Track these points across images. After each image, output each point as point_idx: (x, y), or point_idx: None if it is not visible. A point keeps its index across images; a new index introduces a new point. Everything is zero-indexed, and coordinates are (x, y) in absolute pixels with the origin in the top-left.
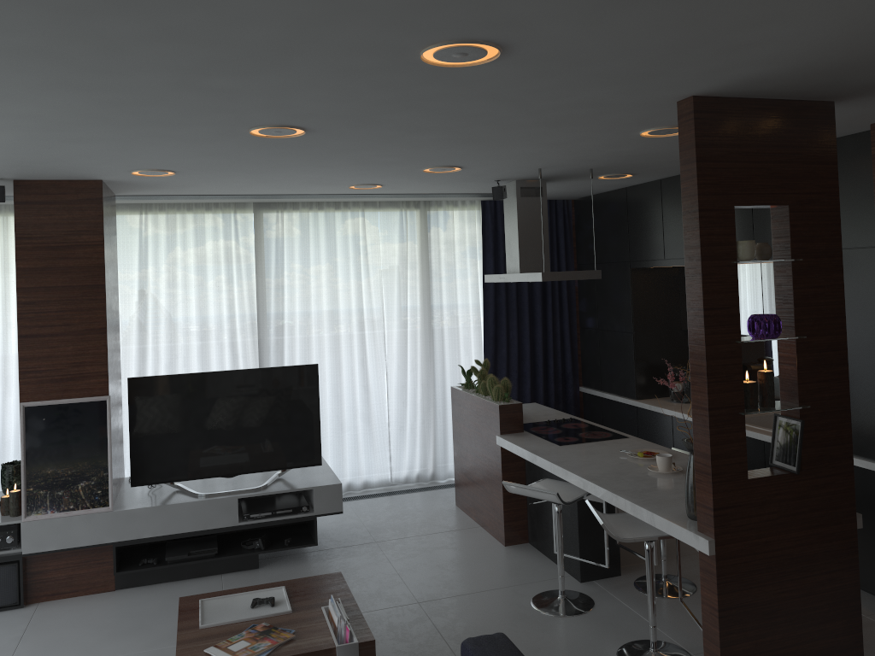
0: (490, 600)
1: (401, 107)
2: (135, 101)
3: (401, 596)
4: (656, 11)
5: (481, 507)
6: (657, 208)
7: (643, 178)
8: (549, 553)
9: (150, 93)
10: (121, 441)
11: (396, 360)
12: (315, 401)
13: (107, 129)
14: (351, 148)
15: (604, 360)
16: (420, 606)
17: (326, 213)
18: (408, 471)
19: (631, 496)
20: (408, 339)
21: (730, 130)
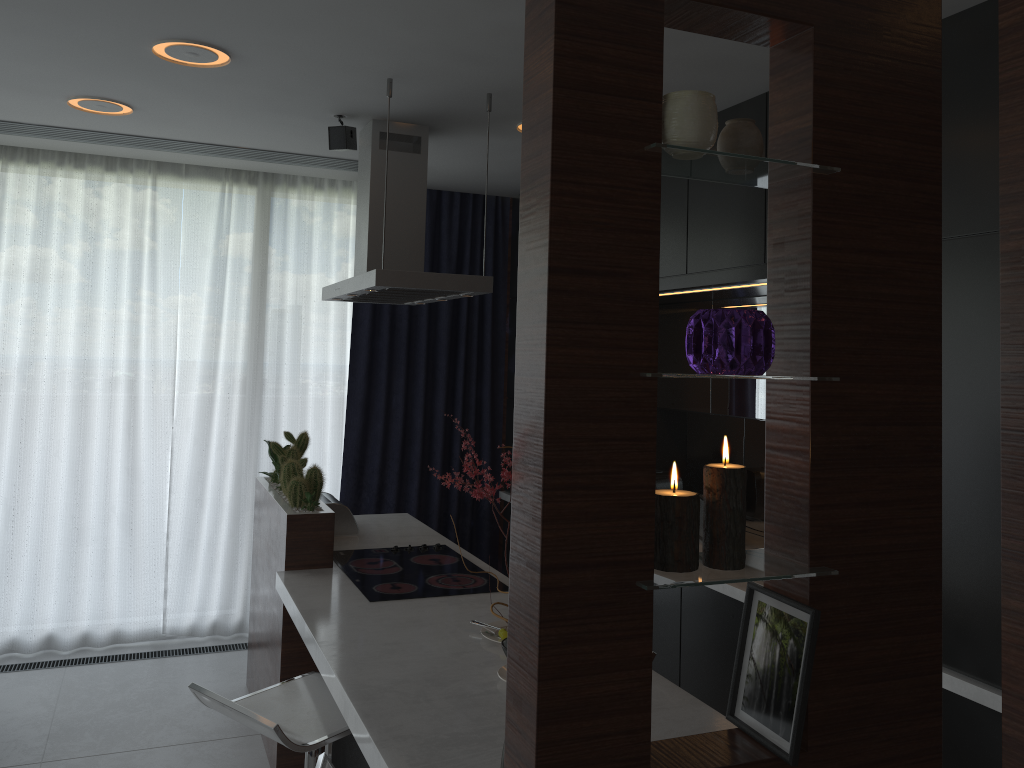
0: None
1: None
2: None
3: None
4: None
5: None
6: None
7: None
8: None
9: None
10: None
11: (194, 430)
12: None
13: None
14: None
15: None
16: None
17: (87, 175)
18: (196, 617)
19: (409, 760)
20: (219, 396)
21: None
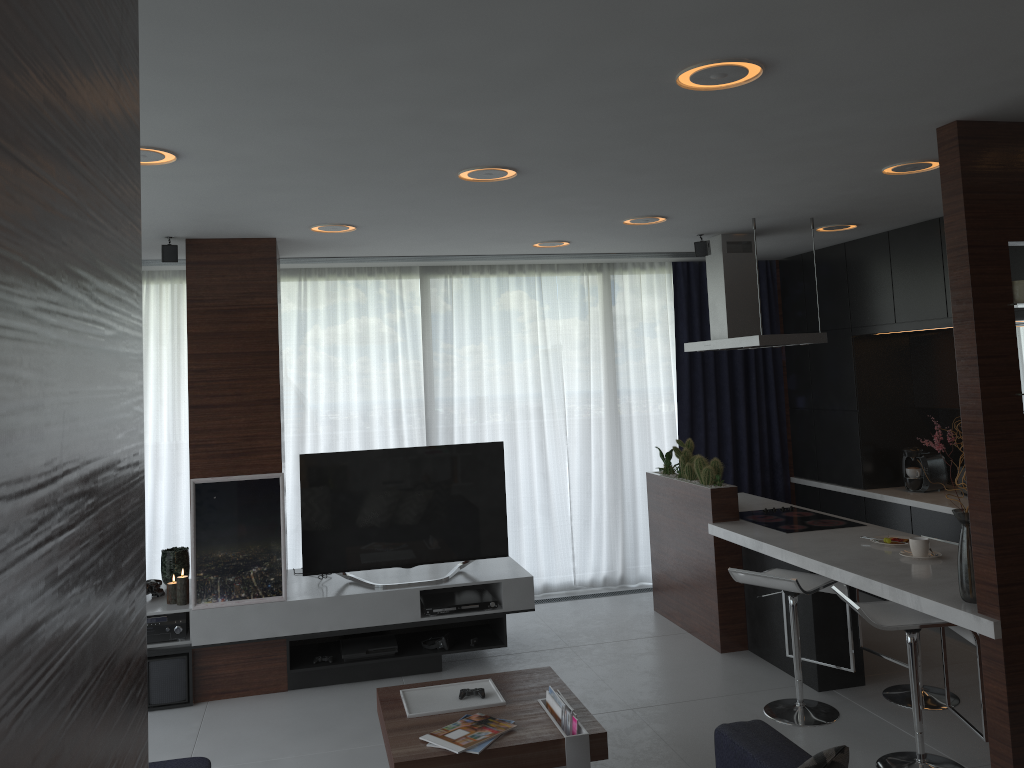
0: (715, 707)
1: (630, 141)
2: (359, 139)
3: (610, 702)
4: (945, 19)
5: (688, 610)
6: (884, 265)
7: (867, 230)
8: (776, 659)
9: (379, 129)
10: (286, 527)
11: (579, 445)
12: (501, 483)
13: (313, 174)
14: (556, 194)
15: (821, 445)
16: (635, 712)
17: (499, 278)
18: (593, 573)
19: (887, 580)
20: (592, 420)
21: (999, 157)
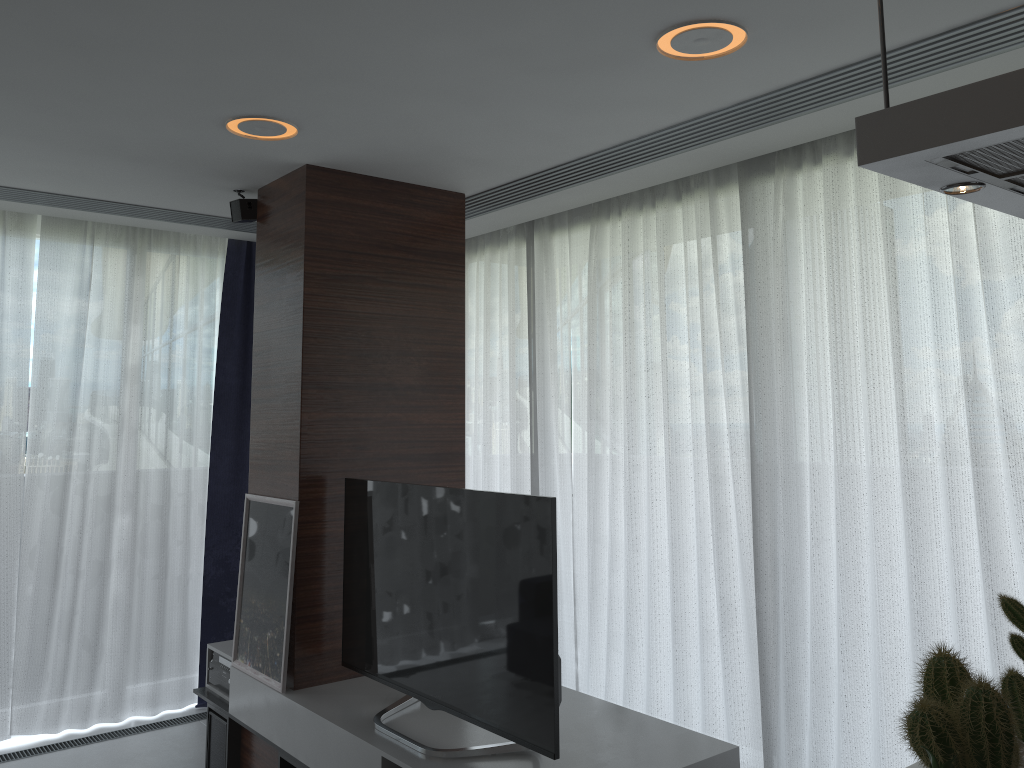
0: None
1: None
2: None
3: None
4: None
5: None
6: None
7: None
8: None
9: None
10: None
11: None
12: (546, 589)
13: None
14: None
15: None
16: None
17: None
18: None
19: None
20: None
21: None
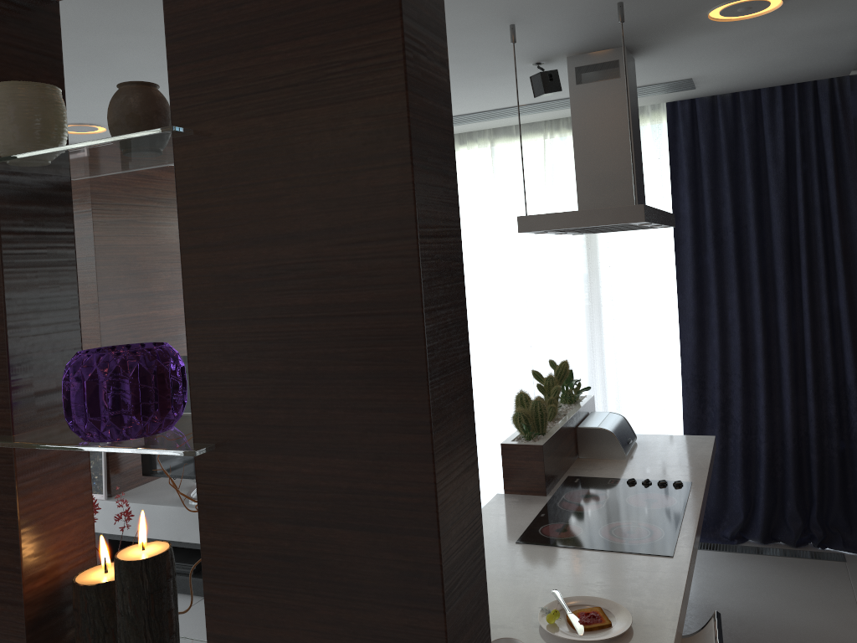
0: None
1: None
2: None
3: None
4: None
5: None
6: None
7: (847, 1)
8: None
9: None
10: None
11: (549, 347)
12: None
13: None
14: (78, 52)
15: None
16: None
17: None
18: None
19: None
20: (565, 318)
21: None
